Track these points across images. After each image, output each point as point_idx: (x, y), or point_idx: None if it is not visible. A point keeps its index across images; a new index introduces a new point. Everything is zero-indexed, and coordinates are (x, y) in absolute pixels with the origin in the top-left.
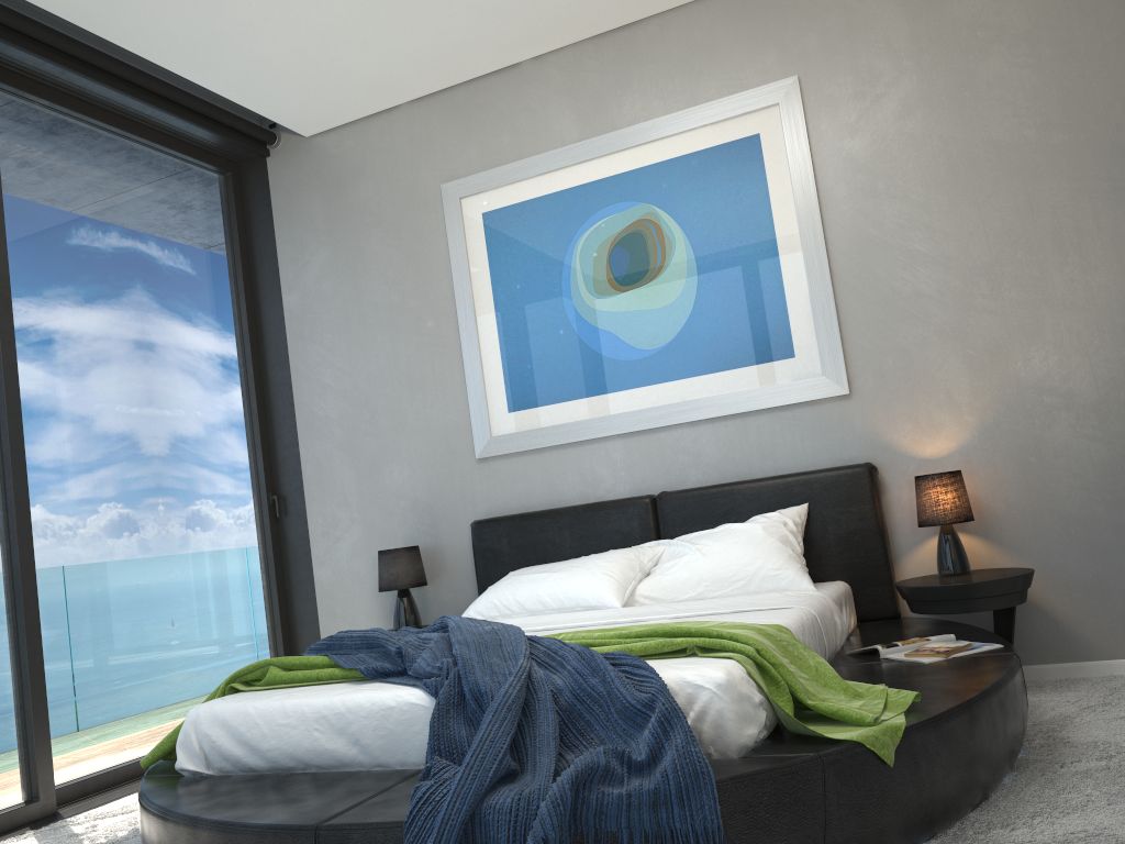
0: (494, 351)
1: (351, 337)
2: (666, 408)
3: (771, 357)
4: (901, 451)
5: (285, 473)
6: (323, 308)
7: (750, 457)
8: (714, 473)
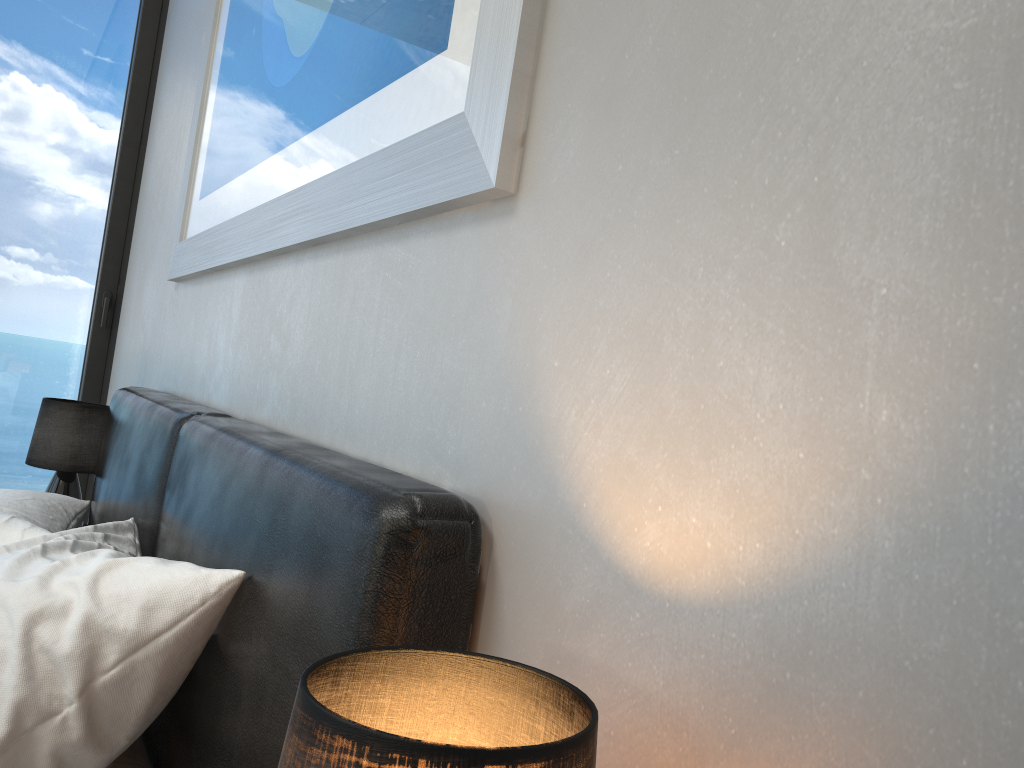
0: (213, 80)
1: (174, 71)
2: (274, 207)
3: (411, 55)
4: (571, 493)
5: (123, 269)
6: (174, 28)
7: (330, 376)
8: (290, 398)
